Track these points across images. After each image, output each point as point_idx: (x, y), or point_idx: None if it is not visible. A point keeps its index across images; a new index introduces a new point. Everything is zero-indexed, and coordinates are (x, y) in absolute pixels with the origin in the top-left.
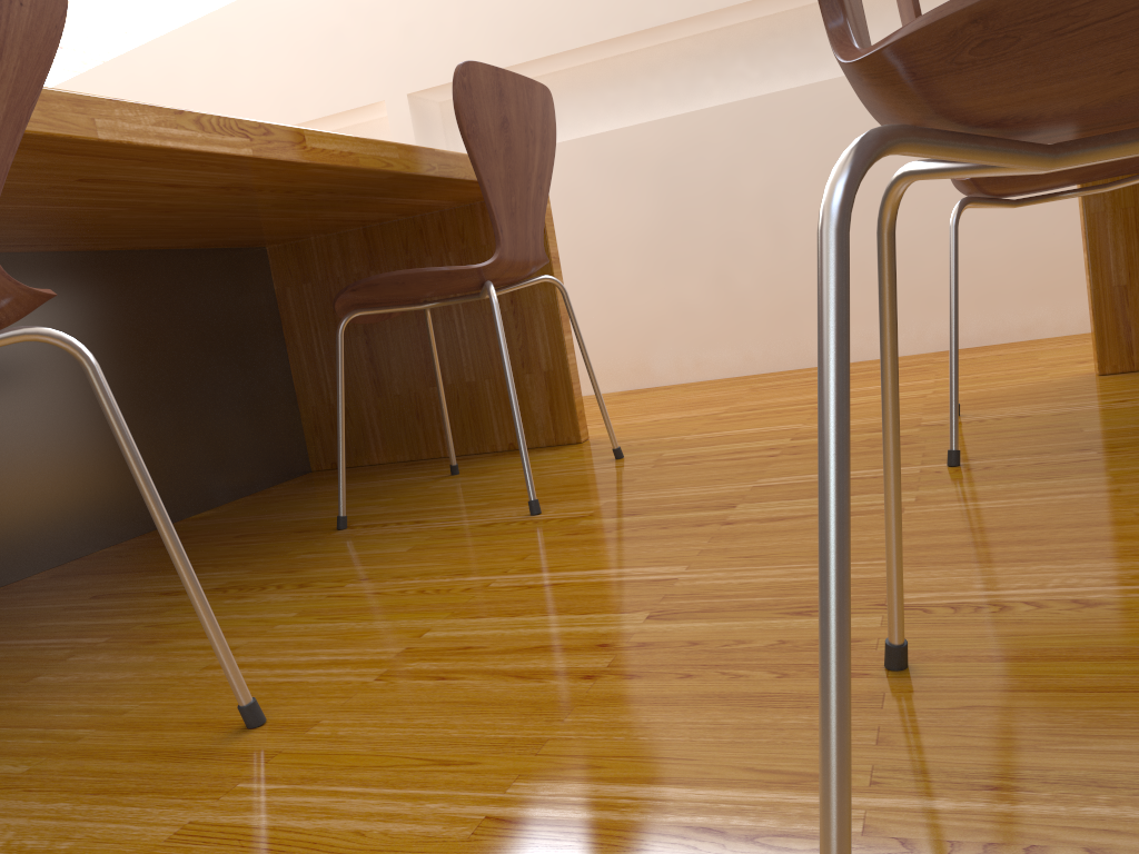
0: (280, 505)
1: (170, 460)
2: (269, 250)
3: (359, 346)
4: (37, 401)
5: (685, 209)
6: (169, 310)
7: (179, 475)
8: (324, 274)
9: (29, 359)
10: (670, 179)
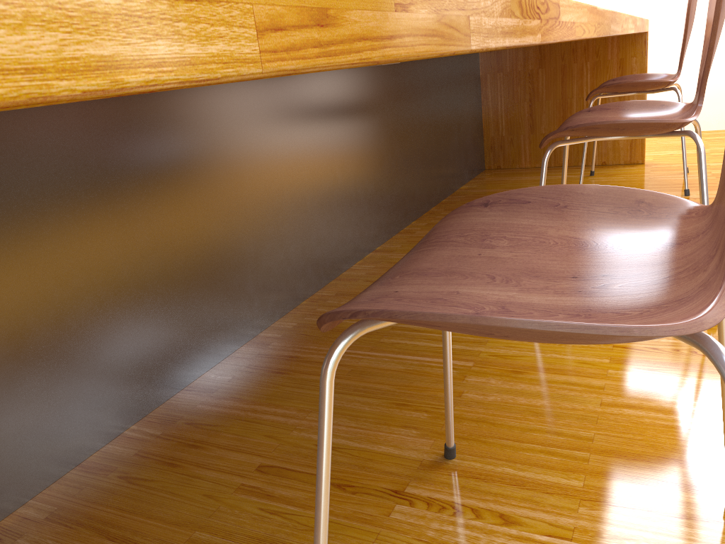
0: (508, 185)
1: (456, 160)
2: (480, 54)
3: (525, 107)
4: (432, 130)
5: (668, 36)
6: (458, 86)
7: (458, 167)
8: (511, 68)
9: (431, 110)
10: (662, 19)
